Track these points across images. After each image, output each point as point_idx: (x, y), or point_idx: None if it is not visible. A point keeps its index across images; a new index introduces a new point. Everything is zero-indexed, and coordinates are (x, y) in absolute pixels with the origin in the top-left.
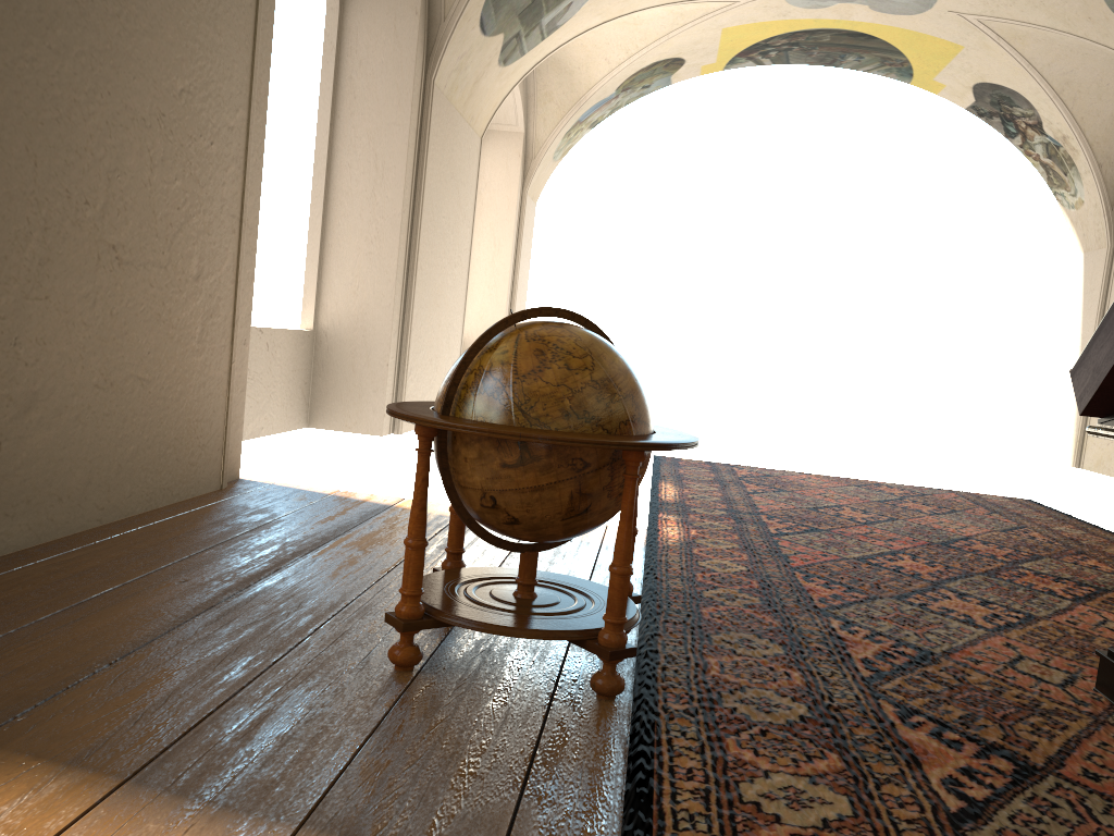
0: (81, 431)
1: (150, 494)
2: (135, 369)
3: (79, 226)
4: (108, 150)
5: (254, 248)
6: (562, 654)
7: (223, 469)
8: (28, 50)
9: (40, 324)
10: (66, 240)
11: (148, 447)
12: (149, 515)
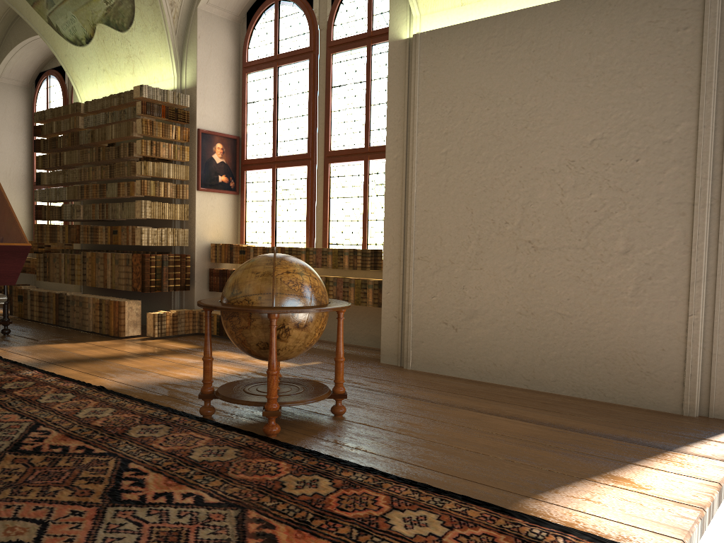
0: (508, 334)
1: (576, 387)
2: (554, 307)
3: (502, 235)
4: (521, 194)
5: None
6: (259, 420)
7: (683, 399)
8: (466, 168)
9: (478, 280)
10: (493, 242)
11: (572, 357)
12: (562, 396)
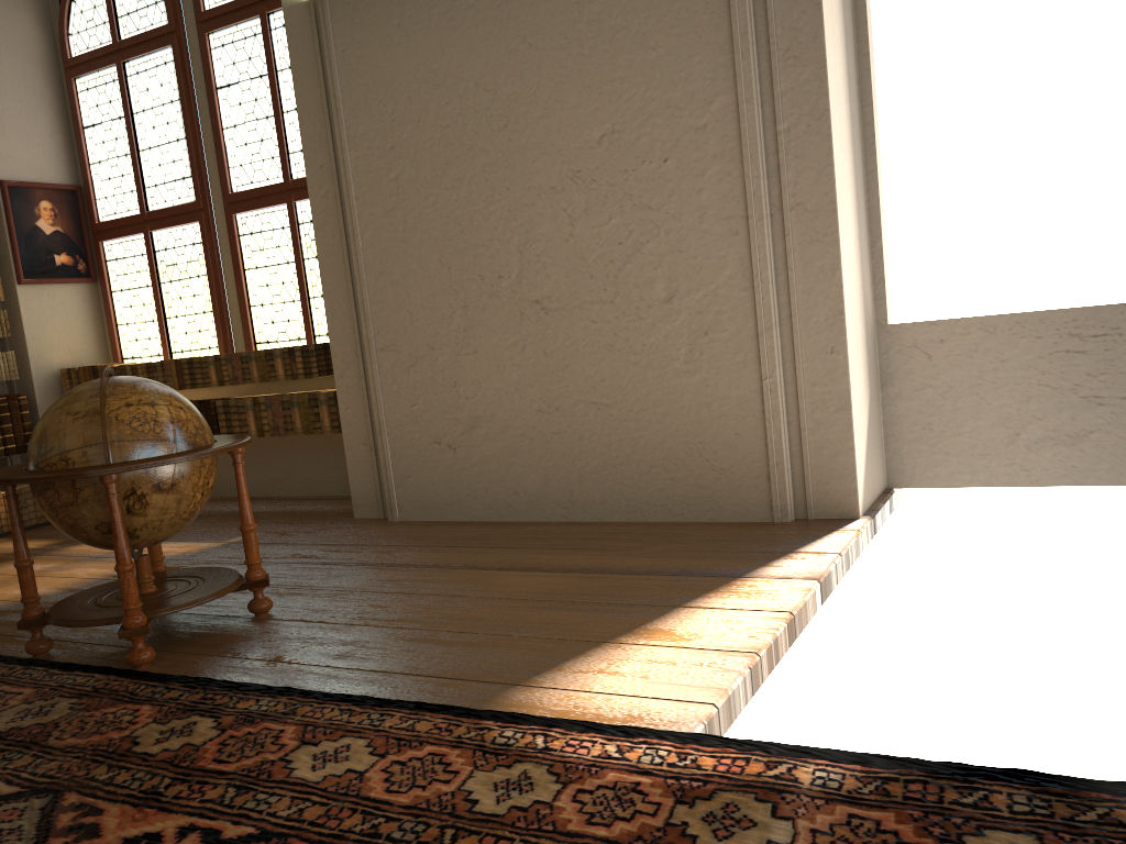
0: (528, 445)
1: (632, 507)
2: (586, 395)
3: (497, 296)
4: (515, 231)
5: (829, 232)
6: (128, 646)
7: (772, 500)
8: (430, 200)
9: (473, 371)
10: (486, 308)
11: (620, 464)
12: (614, 523)
